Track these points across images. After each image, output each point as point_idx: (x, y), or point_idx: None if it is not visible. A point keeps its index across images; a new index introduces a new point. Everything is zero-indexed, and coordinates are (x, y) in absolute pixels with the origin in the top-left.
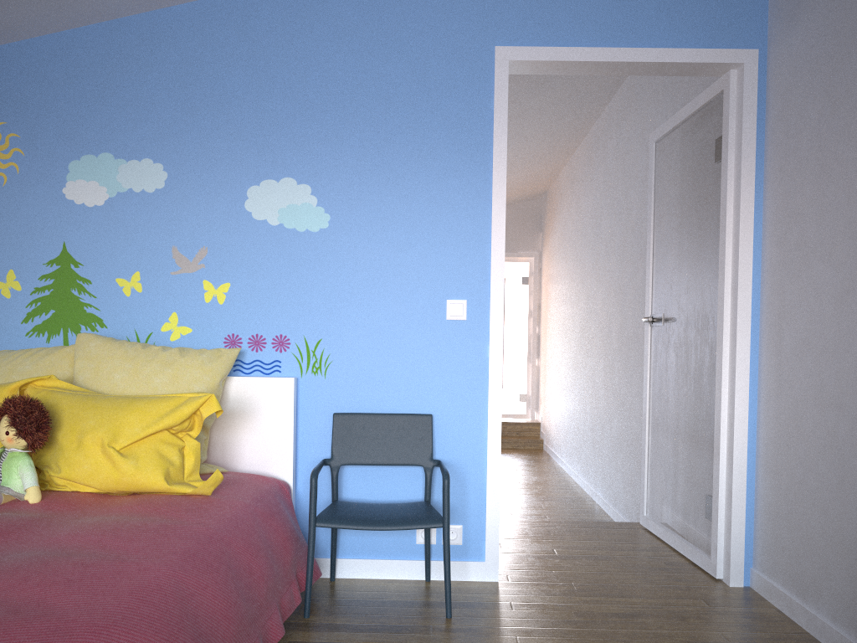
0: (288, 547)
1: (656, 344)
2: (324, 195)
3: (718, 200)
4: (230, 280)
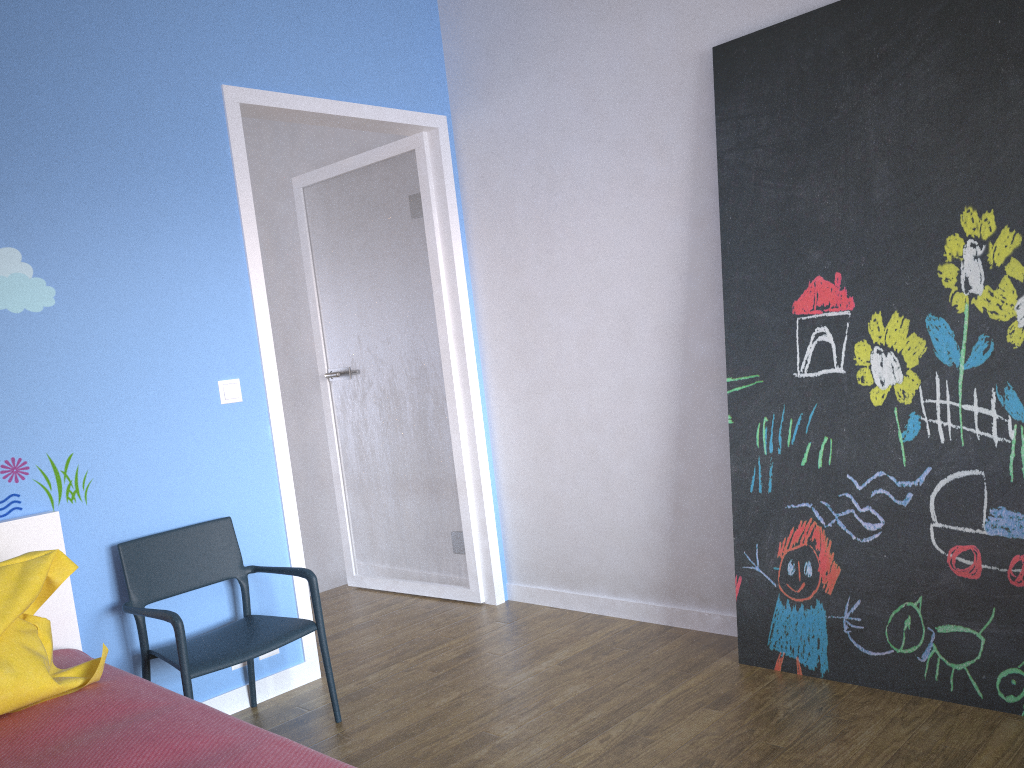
0: None
1: (343, 399)
2: (42, 262)
3: (423, 255)
4: None
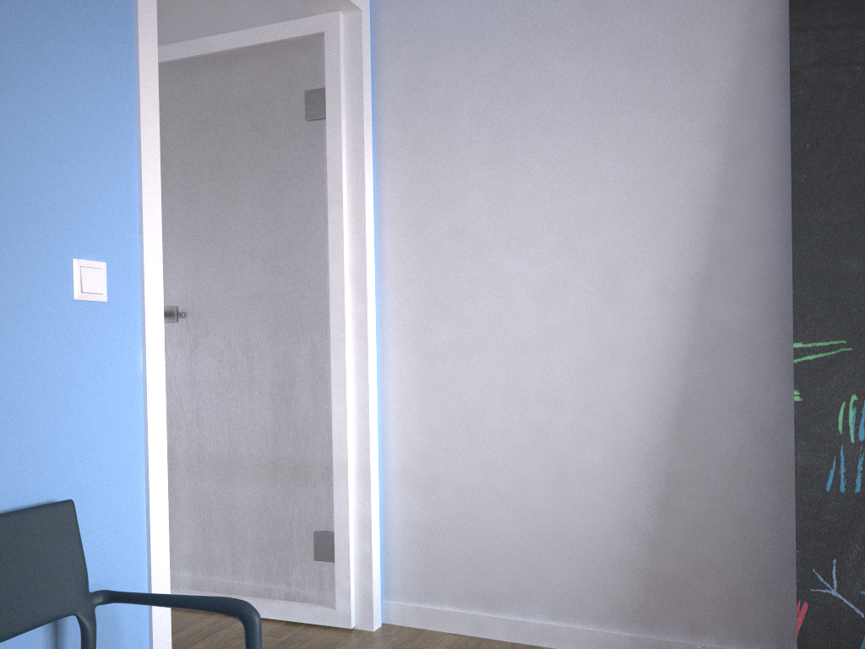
0: None
1: None
2: None
3: (317, 167)
4: None
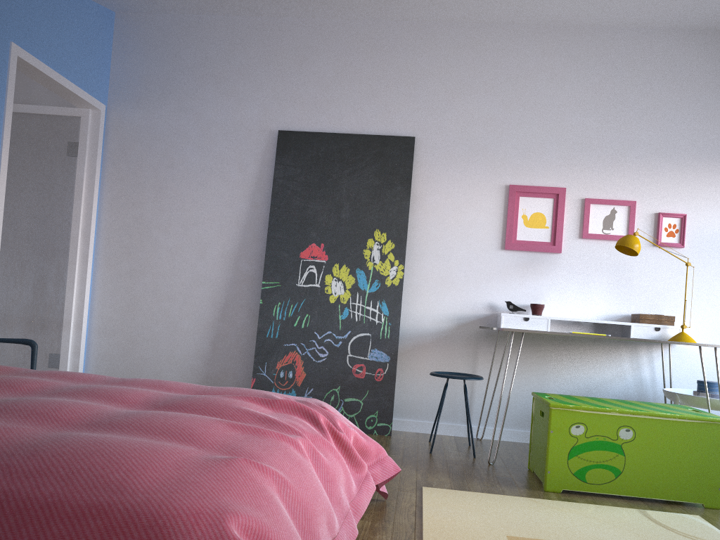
0: None
1: None
2: None
3: (70, 179)
4: None
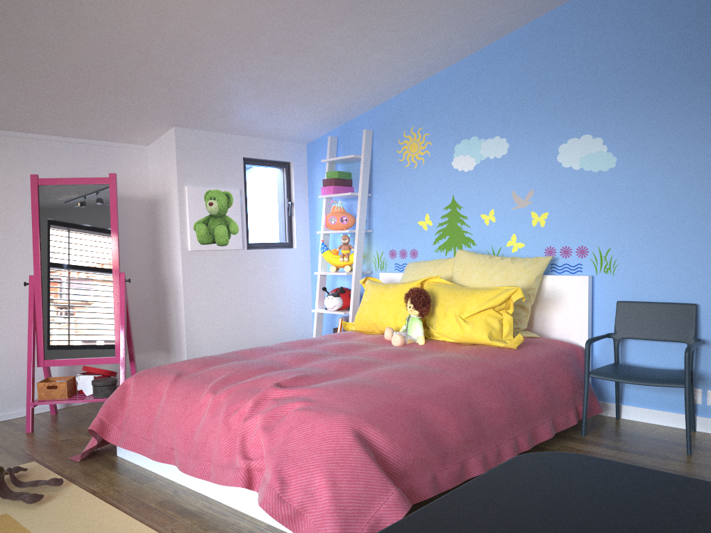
0: (567, 388)
1: None
2: (612, 143)
3: None
4: (548, 210)
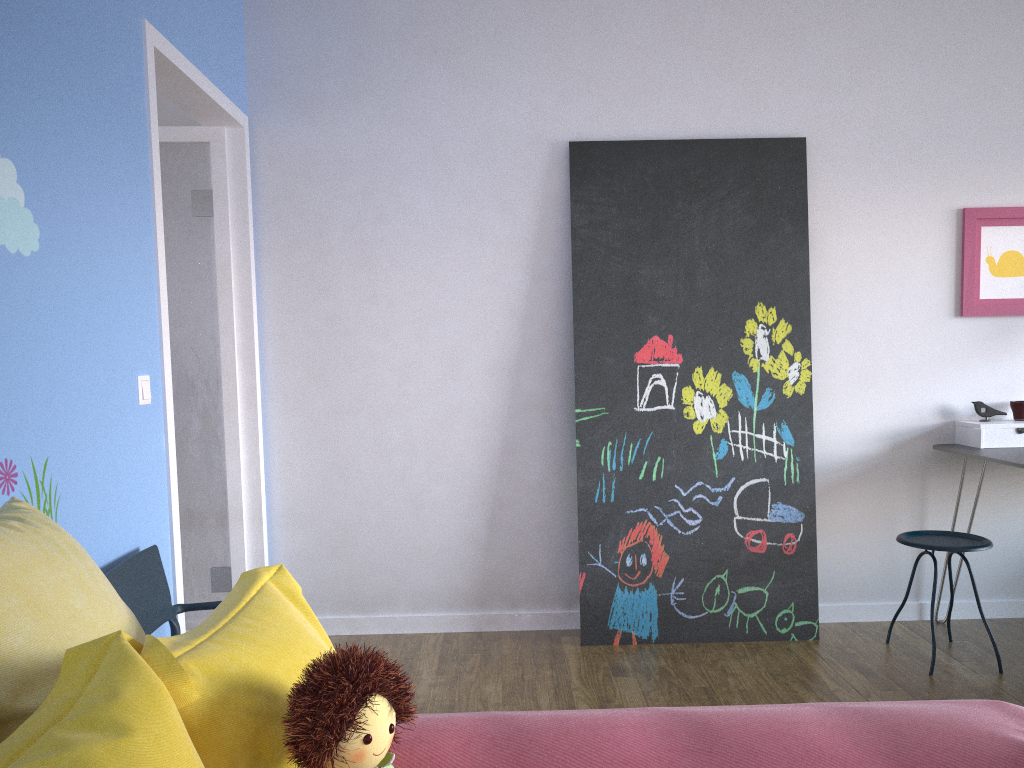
0: None
1: None
2: (31, 188)
3: (205, 258)
4: None
